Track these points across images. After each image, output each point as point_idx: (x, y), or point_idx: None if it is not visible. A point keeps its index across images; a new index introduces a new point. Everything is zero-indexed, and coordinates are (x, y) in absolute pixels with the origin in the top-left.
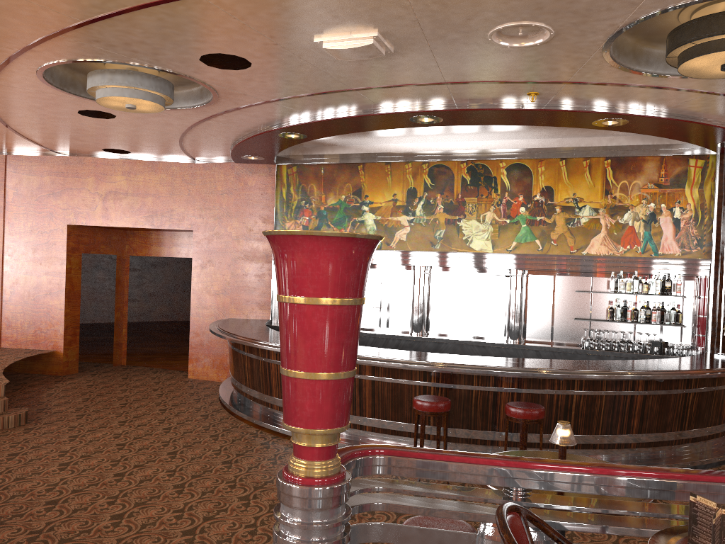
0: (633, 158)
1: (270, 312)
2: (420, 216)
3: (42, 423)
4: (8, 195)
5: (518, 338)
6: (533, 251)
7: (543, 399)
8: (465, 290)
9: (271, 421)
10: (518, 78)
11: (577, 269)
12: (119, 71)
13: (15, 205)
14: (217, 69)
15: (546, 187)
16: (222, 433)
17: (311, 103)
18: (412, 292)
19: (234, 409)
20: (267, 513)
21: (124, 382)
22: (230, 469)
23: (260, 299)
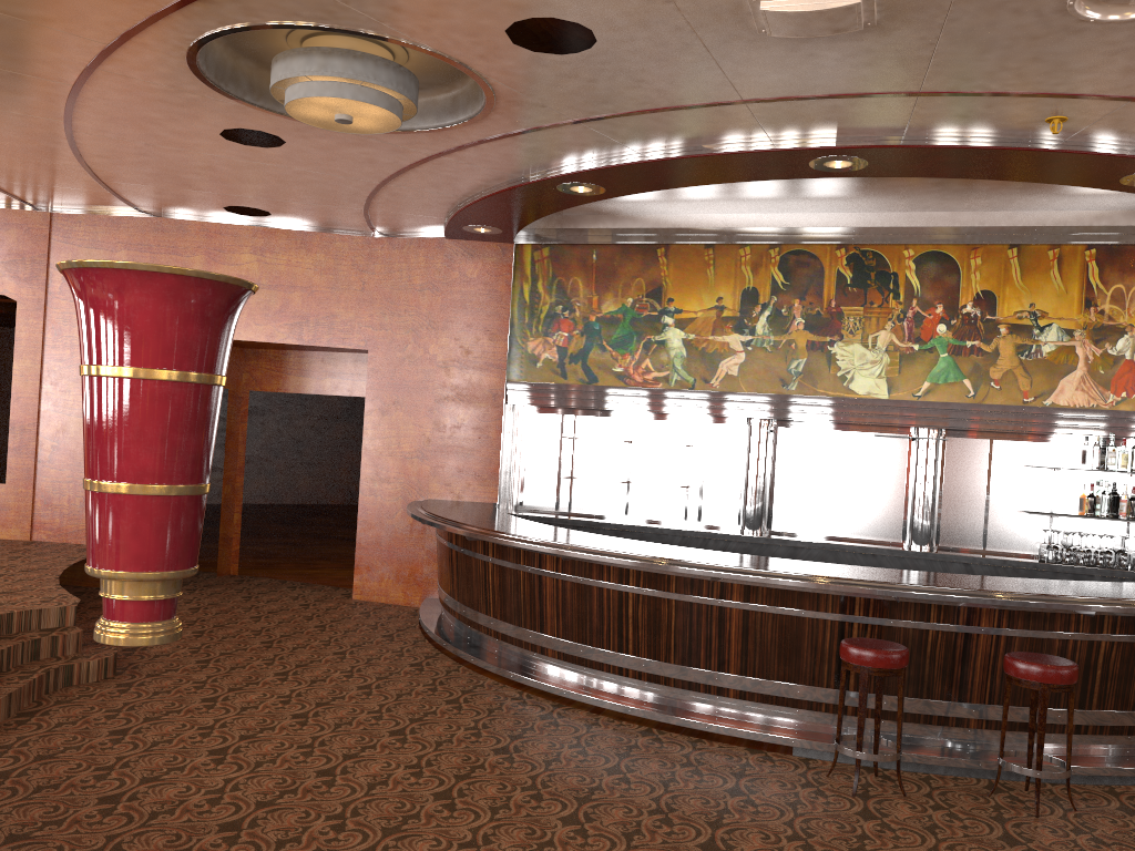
0: (1134, 247)
1: (497, 490)
2: (764, 335)
3: (144, 674)
4: (52, 280)
5: (929, 542)
6: (959, 398)
7: (1050, 647)
8: (836, 460)
9: (543, 676)
10: (1055, 87)
11: (1035, 429)
12: (338, 52)
13: (66, 299)
14: (524, 52)
15: (984, 292)
16: (463, 696)
17: (649, 127)
18: (746, 463)
19: (468, 654)
20: (628, 850)
21: (249, 603)
22: (515, 765)
23: (482, 468)
